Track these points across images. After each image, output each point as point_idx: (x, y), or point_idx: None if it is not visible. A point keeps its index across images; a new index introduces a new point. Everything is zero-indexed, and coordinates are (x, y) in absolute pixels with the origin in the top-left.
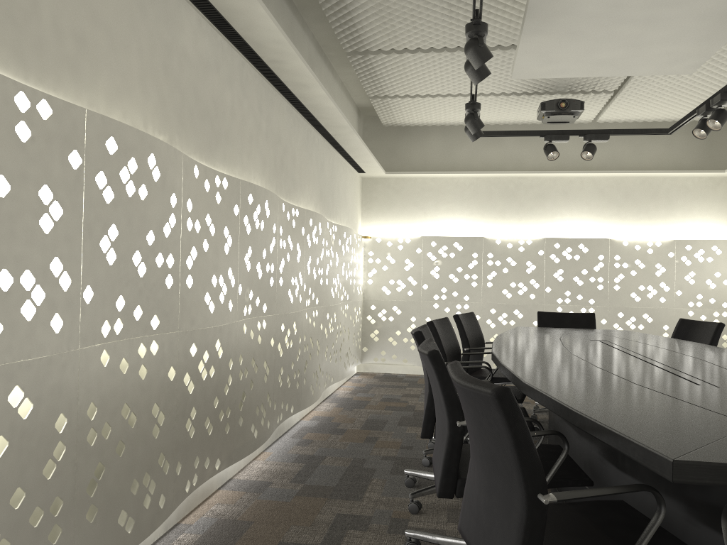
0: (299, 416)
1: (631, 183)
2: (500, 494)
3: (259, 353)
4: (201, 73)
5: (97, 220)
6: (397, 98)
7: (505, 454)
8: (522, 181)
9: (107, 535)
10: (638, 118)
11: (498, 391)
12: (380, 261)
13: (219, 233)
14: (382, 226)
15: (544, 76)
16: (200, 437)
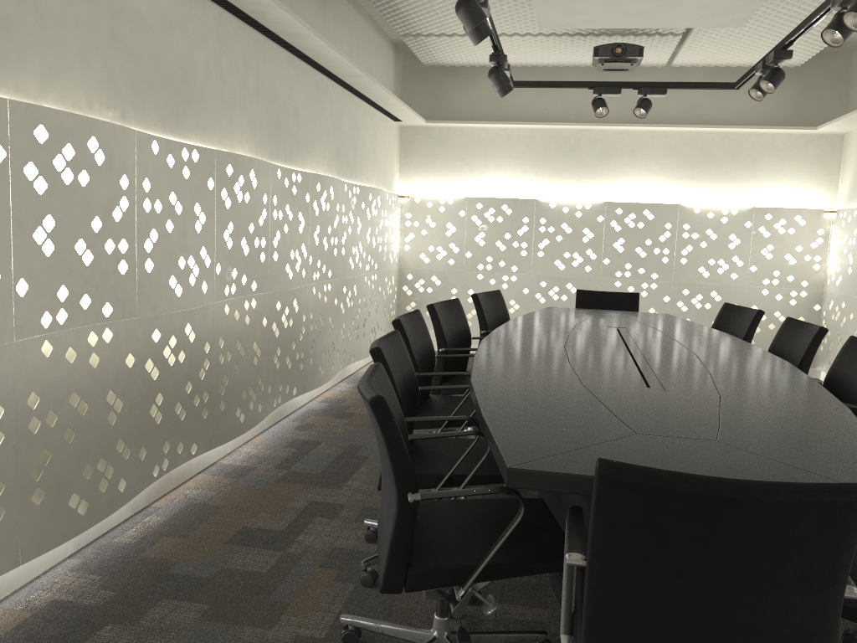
0: (308, 397)
1: (710, 139)
2: (387, 491)
3: (247, 334)
4: (162, 34)
5: (29, 212)
6: (433, 36)
7: (385, 456)
8: (585, 134)
9: (57, 516)
10: (719, 63)
11: (372, 400)
12: (419, 224)
13: (188, 211)
14: (422, 184)
15: (574, 26)
16: (170, 422)
